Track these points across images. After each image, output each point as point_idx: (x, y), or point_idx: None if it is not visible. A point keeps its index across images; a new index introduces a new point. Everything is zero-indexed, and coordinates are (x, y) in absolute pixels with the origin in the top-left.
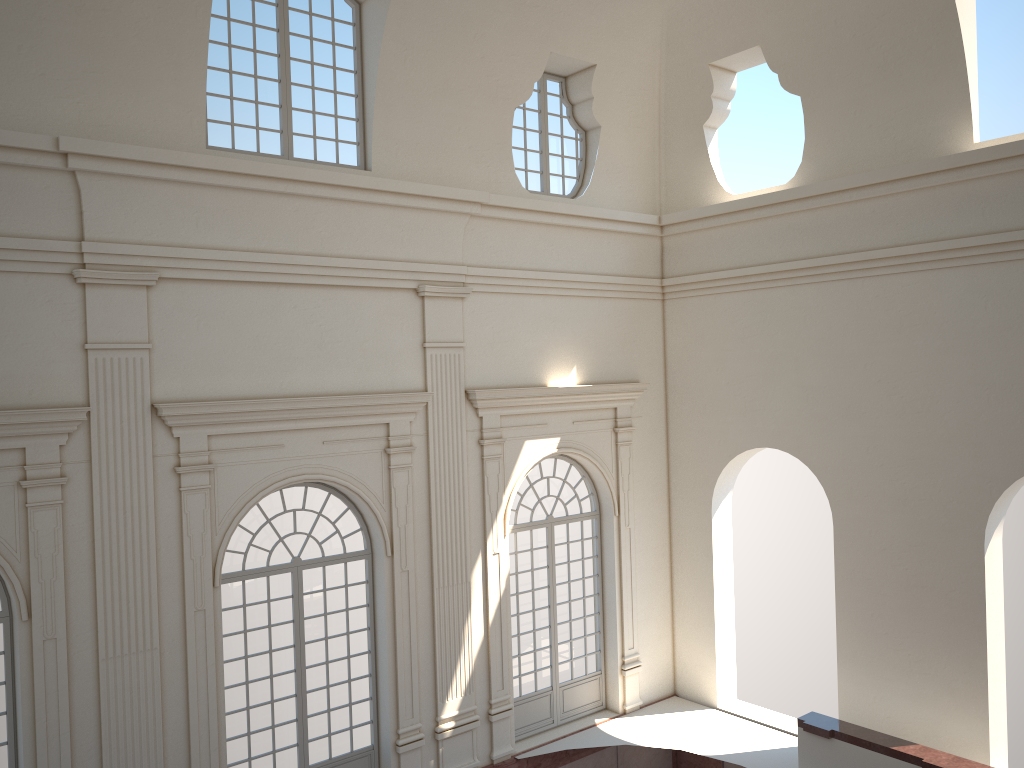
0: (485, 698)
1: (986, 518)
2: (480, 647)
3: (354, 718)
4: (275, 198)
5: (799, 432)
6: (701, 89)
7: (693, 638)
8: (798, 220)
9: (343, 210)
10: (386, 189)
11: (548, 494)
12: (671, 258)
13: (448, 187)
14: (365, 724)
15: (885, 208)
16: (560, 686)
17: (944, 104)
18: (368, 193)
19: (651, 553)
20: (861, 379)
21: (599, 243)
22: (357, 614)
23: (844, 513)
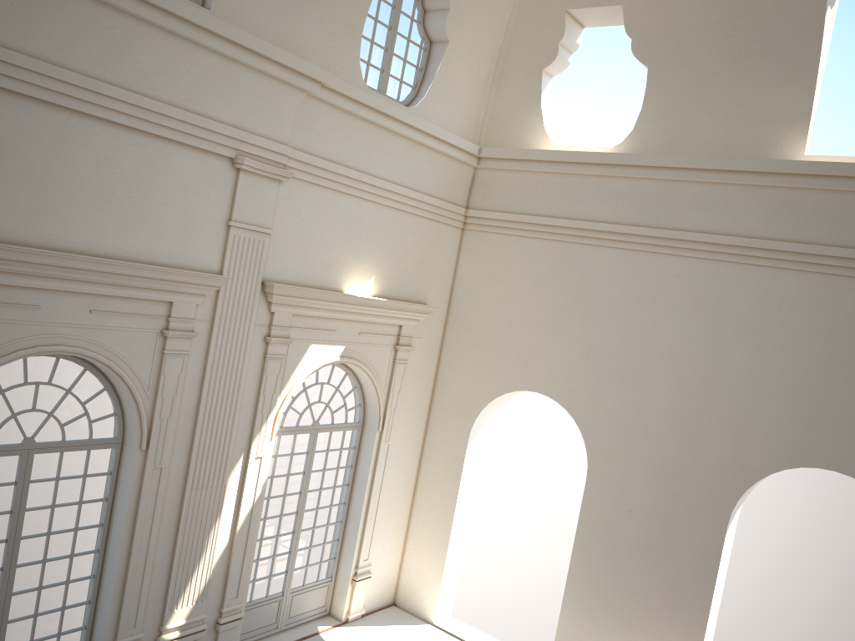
0: (216, 606)
1: (735, 502)
2: (222, 553)
3: (64, 621)
4: (88, 4)
5: (572, 385)
6: (551, 33)
7: (423, 555)
8: (617, 185)
9: (169, 45)
10: (226, 35)
11: (319, 400)
12: (480, 191)
13: (293, 55)
14: (77, 630)
15: (705, 194)
16: (291, 592)
17: (786, 110)
18: (204, 34)
19: (402, 470)
20: (644, 349)
21: (421, 159)
22: (91, 507)
23: (599, 469)
